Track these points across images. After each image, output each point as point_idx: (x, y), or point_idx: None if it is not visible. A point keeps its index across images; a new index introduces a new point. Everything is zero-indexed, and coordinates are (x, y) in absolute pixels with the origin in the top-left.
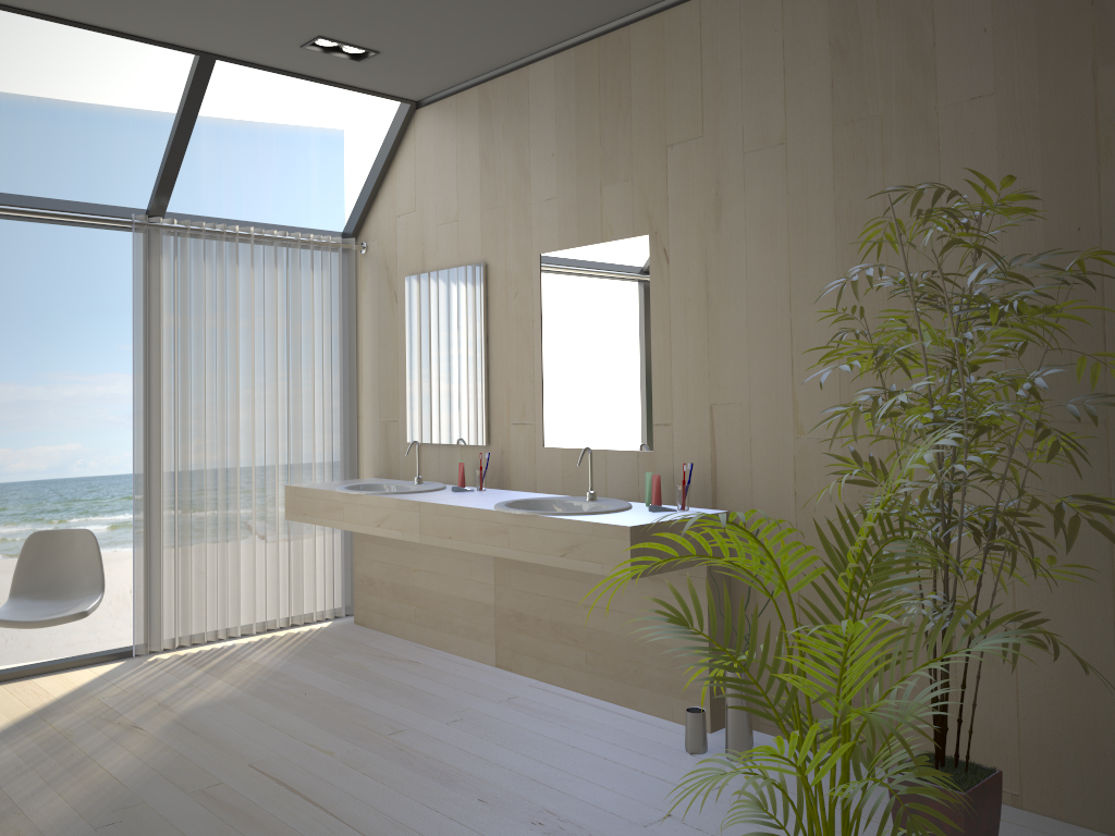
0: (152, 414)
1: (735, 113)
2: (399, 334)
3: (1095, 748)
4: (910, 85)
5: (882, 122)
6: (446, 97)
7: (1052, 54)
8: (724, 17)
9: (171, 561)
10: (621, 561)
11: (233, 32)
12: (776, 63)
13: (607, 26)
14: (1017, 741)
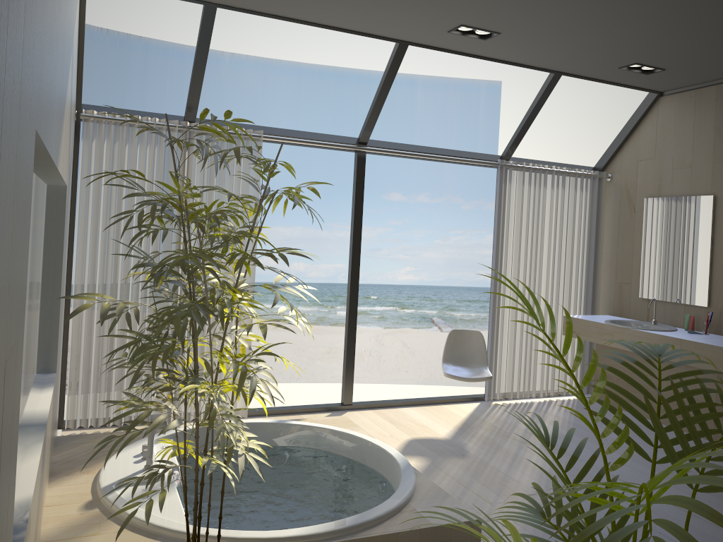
0: (500, 269)
1: None
2: (635, 232)
3: None
4: None
5: None
6: (687, 90)
7: None
8: None
9: (505, 351)
10: None
11: (585, 62)
12: None
13: None
14: None
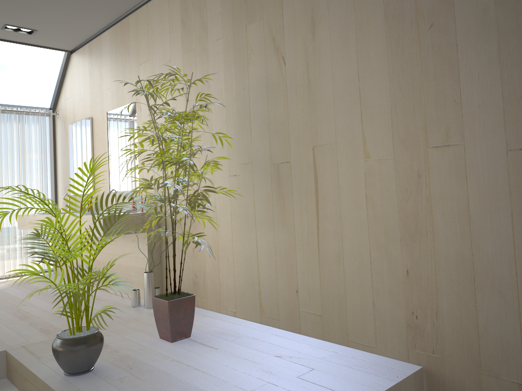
0: None
1: (157, 50)
2: (68, 149)
3: (253, 290)
4: (201, 35)
5: (195, 50)
6: (79, 48)
7: (236, 21)
8: (153, 11)
9: None
10: (100, 230)
11: None
12: (167, 29)
13: (122, 16)
14: (234, 291)
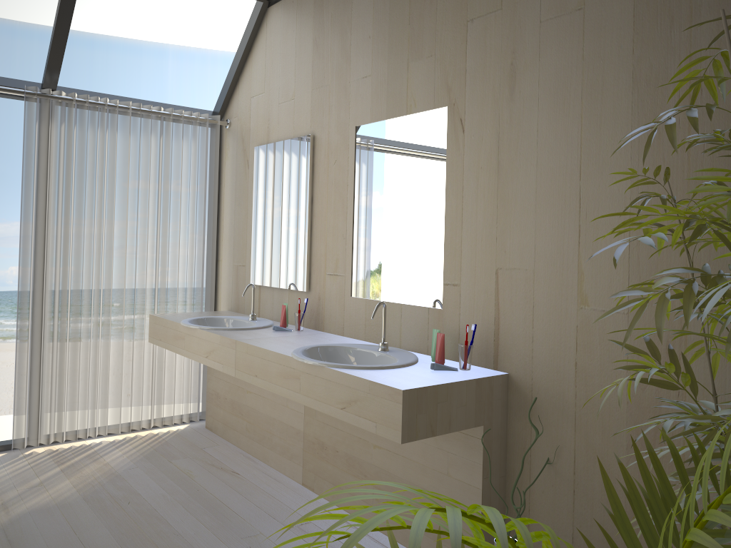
0: (37, 251)
1: None
2: (249, 195)
3: None
4: None
5: None
6: None
7: None
8: None
9: (48, 372)
10: (393, 423)
11: None
12: None
13: None
14: None
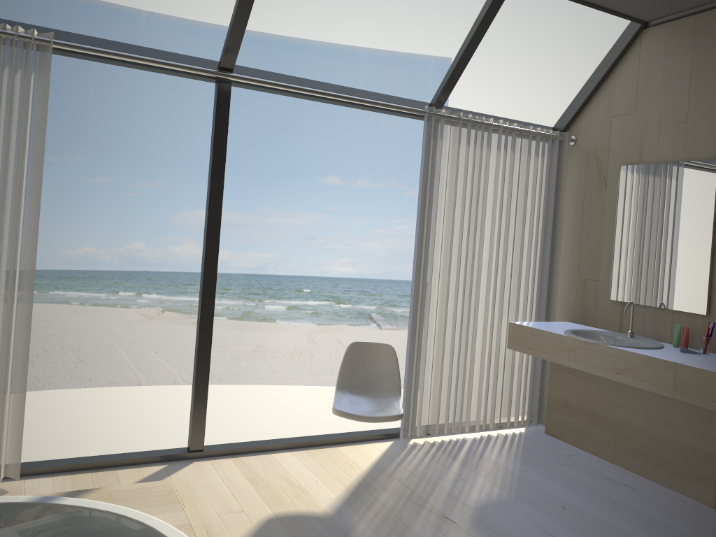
0: (425, 258)
1: None
2: (605, 211)
3: None
4: None
5: None
6: (683, 17)
7: None
8: None
9: (429, 371)
10: None
11: None
12: None
13: None
14: None
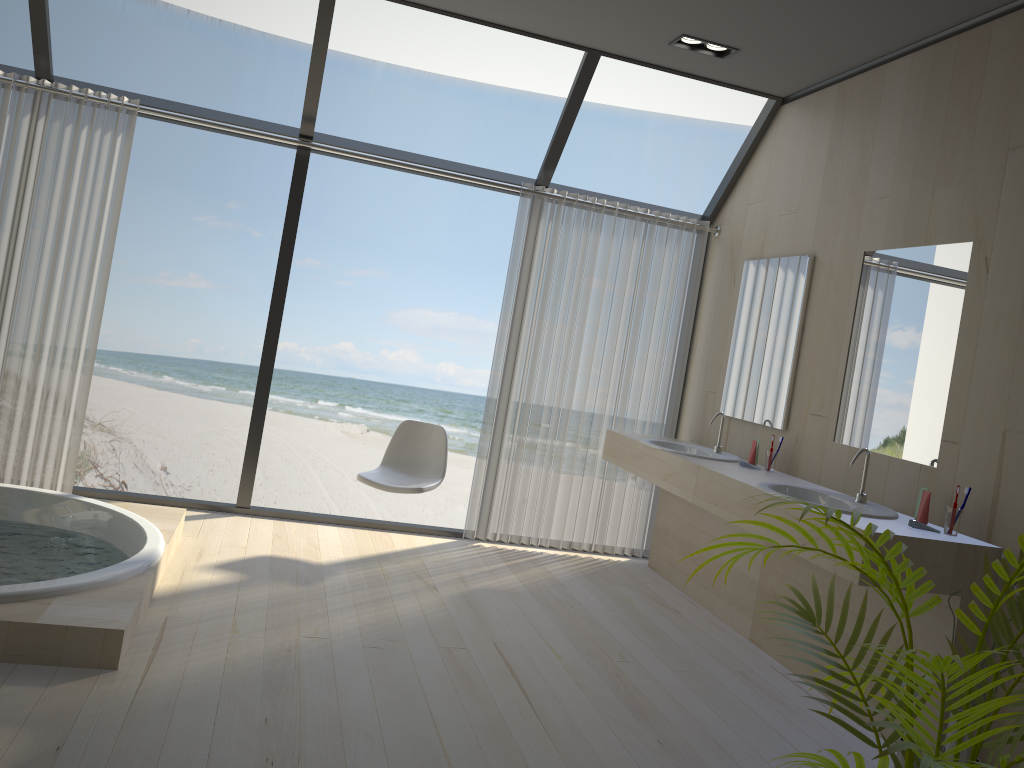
0: (510, 346)
1: None
2: (730, 313)
3: None
4: None
5: None
6: (808, 94)
7: None
8: None
9: (504, 469)
10: None
11: (611, 31)
12: None
13: (969, 22)
14: None
